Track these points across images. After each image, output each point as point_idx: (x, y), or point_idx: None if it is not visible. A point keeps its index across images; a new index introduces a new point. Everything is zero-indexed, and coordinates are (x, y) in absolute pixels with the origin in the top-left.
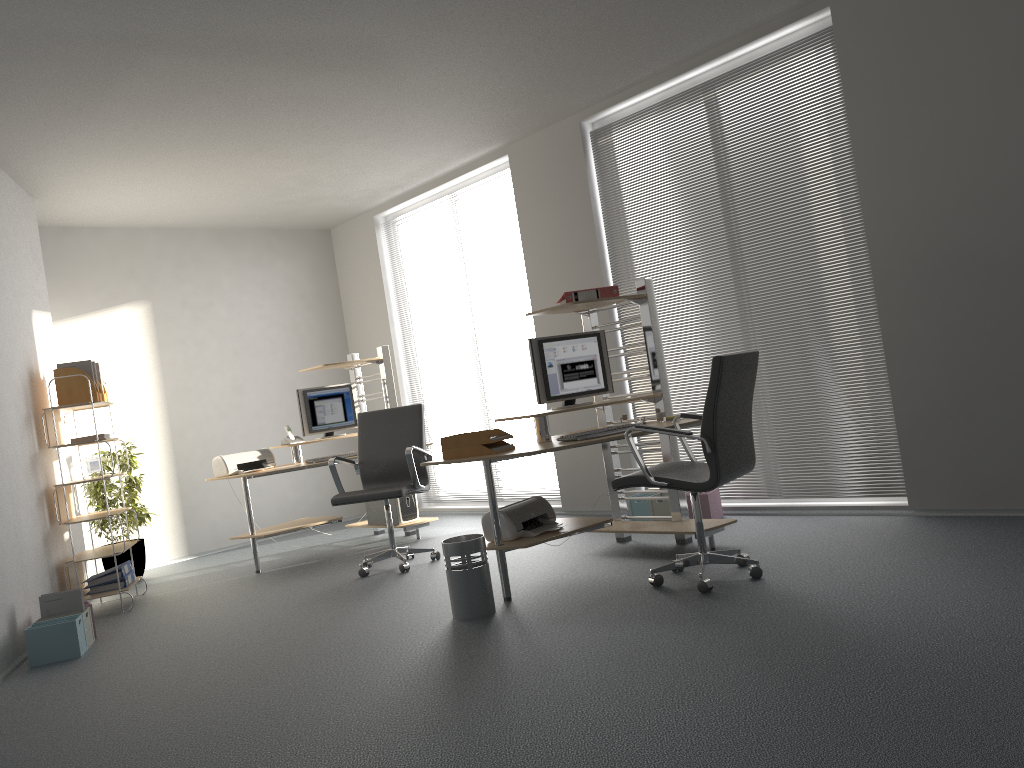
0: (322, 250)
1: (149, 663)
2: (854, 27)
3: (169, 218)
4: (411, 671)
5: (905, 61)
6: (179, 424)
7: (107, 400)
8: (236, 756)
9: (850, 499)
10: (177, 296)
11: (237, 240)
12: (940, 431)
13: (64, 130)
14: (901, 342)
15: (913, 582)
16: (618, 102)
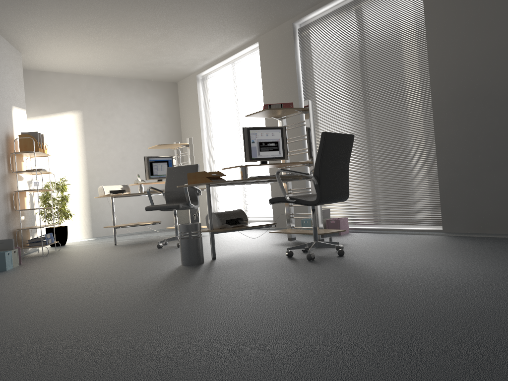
0: (172, 92)
1: (31, 274)
2: None
3: (92, 69)
4: (140, 283)
5: None
6: (92, 173)
7: (46, 153)
8: (26, 310)
9: (414, 226)
10: (95, 109)
11: (128, 84)
12: (461, 189)
13: (23, 12)
14: (444, 140)
15: (419, 260)
16: (311, 12)
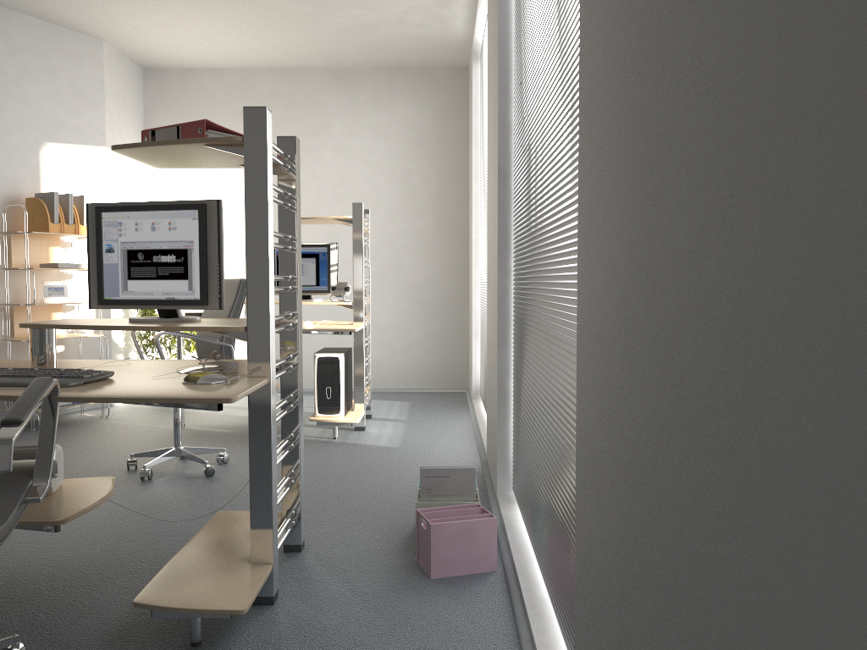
0: (454, 91)
1: None
2: None
3: (262, 57)
4: None
5: None
6: None
7: None
8: None
9: None
10: None
11: (354, 80)
12: (603, 643)
13: None
14: (588, 314)
15: None
16: None
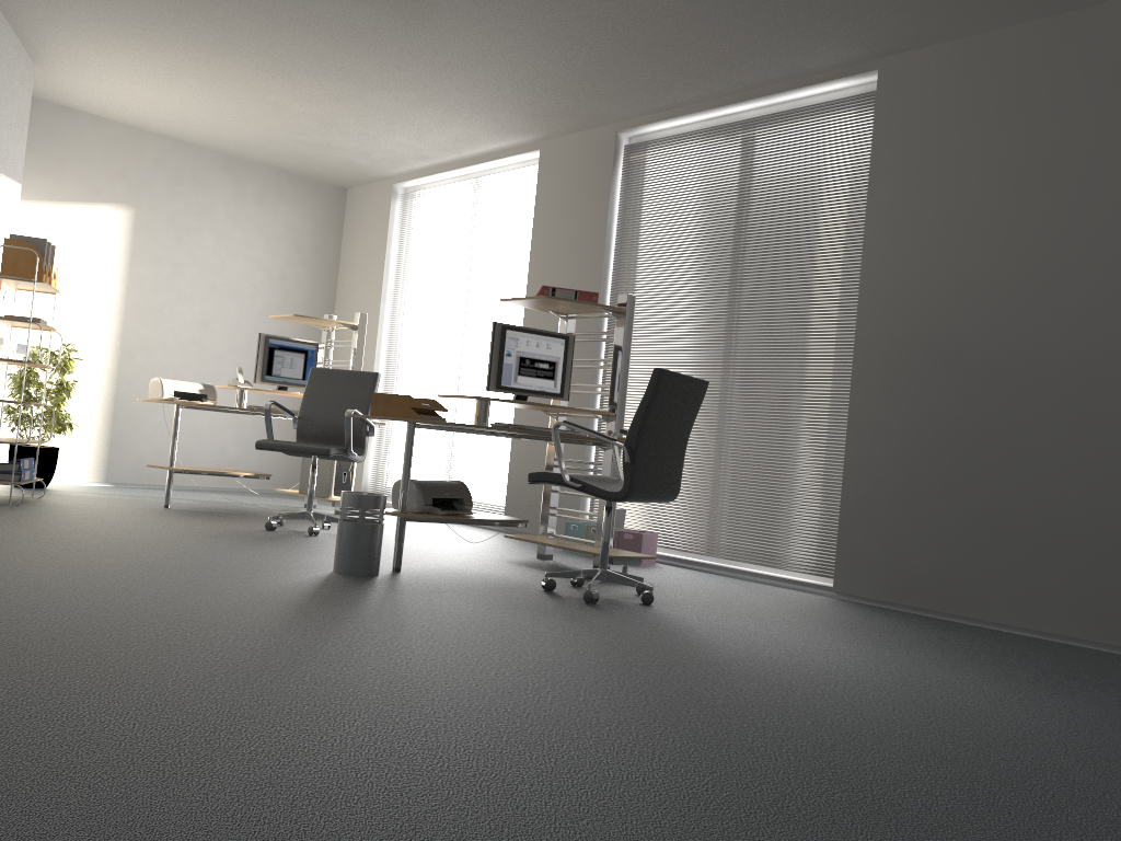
0: (333, 207)
1: (10, 540)
2: (896, 96)
3: (177, 127)
4: (263, 593)
5: (934, 140)
6: (131, 343)
7: (54, 287)
8: (49, 609)
9: (782, 572)
10: (165, 211)
11: (245, 172)
12: (880, 518)
13: None
14: (865, 420)
15: (789, 634)
16: (658, 120)
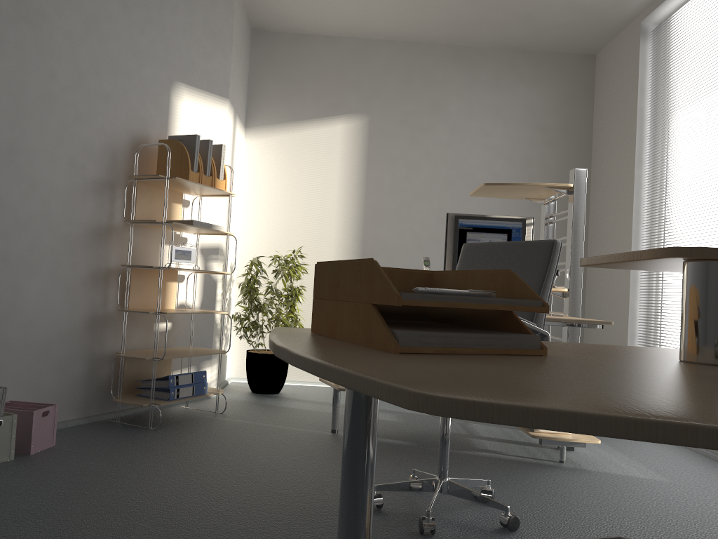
0: (579, 78)
1: None
2: None
3: (393, 23)
4: None
5: None
6: (372, 246)
7: (225, 188)
8: None
9: None
10: (397, 113)
11: (476, 59)
12: None
13: None
14: None
15: None
16: None
